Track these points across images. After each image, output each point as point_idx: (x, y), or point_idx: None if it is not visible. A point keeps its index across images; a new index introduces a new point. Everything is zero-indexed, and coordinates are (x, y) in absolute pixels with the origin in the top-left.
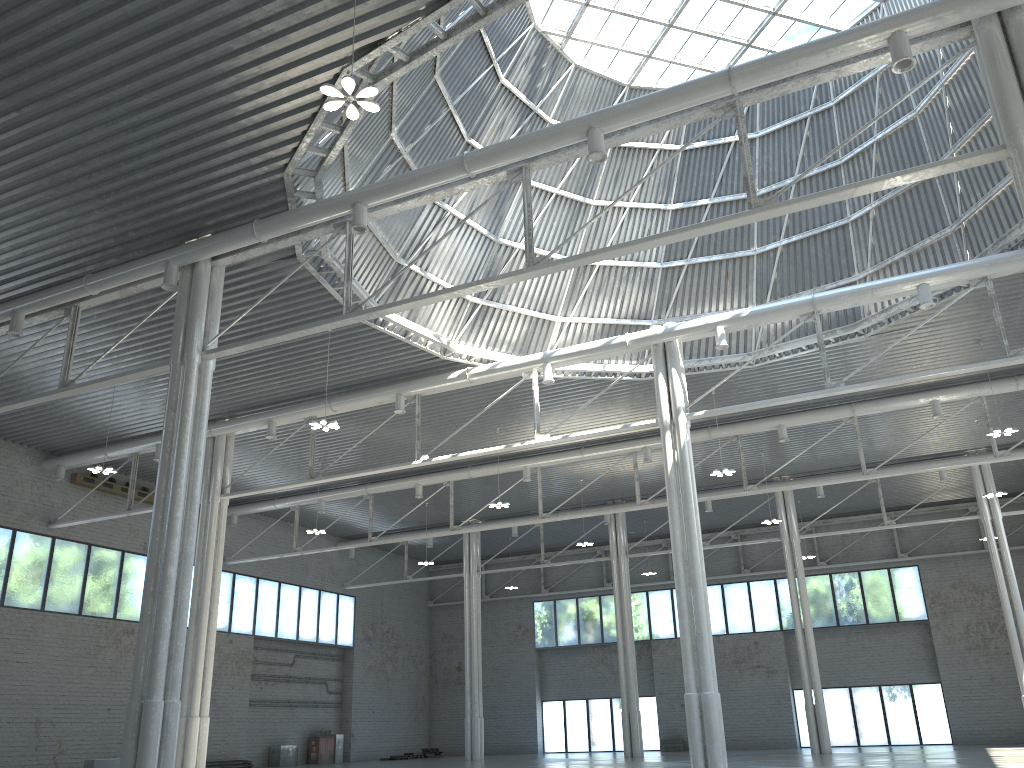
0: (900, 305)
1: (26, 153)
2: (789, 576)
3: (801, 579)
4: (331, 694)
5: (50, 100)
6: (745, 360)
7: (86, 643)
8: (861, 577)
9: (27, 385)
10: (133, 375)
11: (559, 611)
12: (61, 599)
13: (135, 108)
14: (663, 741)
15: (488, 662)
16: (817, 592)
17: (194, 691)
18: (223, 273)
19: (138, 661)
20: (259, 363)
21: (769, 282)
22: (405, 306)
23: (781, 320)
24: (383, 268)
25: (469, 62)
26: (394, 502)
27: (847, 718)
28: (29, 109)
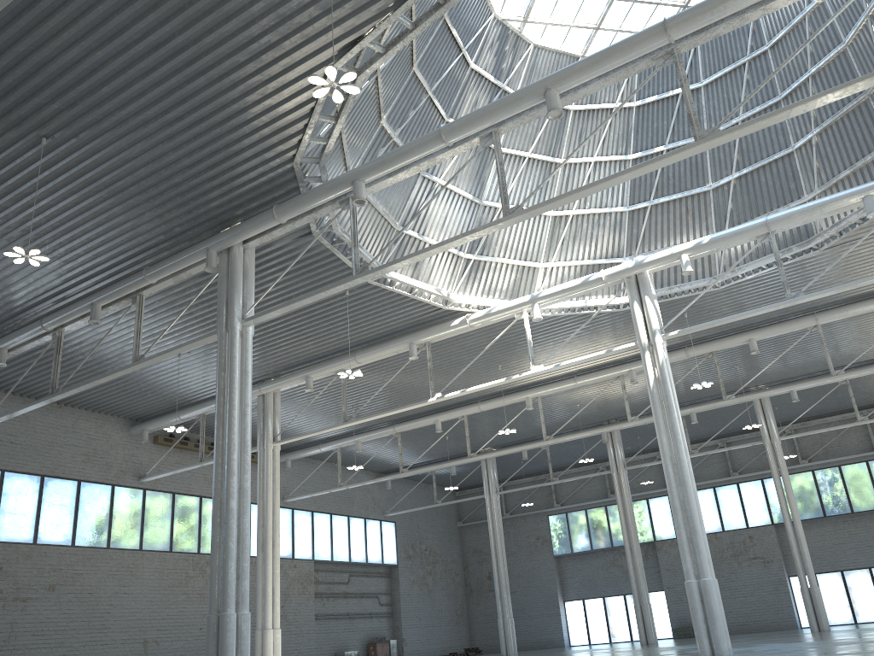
0: (849, 218)
1: (87, 171)
2: (774, 474)
3: (785, 476)
4: (383, 606)
5: (100, 124)
6: (711, 283)
7: (178, 574)
8: (842, 471)
9: (111, 365)
10: (189, 345)
11: (571, 522)
12: (155, 539)
13: (167, 122)
14: (675, 630)
15: (514, 570)
16: (802, 488)
17: (266, 608)
18: (253, 253)
19: (212, 581)
20: (293, 328)
21: (726, 212)
22: (404, 262)
23: (739, 243)
24: (386, 236)
25: (441, 53)
26: (419, 438)
27: (842, 599)
28: (84, 134)
